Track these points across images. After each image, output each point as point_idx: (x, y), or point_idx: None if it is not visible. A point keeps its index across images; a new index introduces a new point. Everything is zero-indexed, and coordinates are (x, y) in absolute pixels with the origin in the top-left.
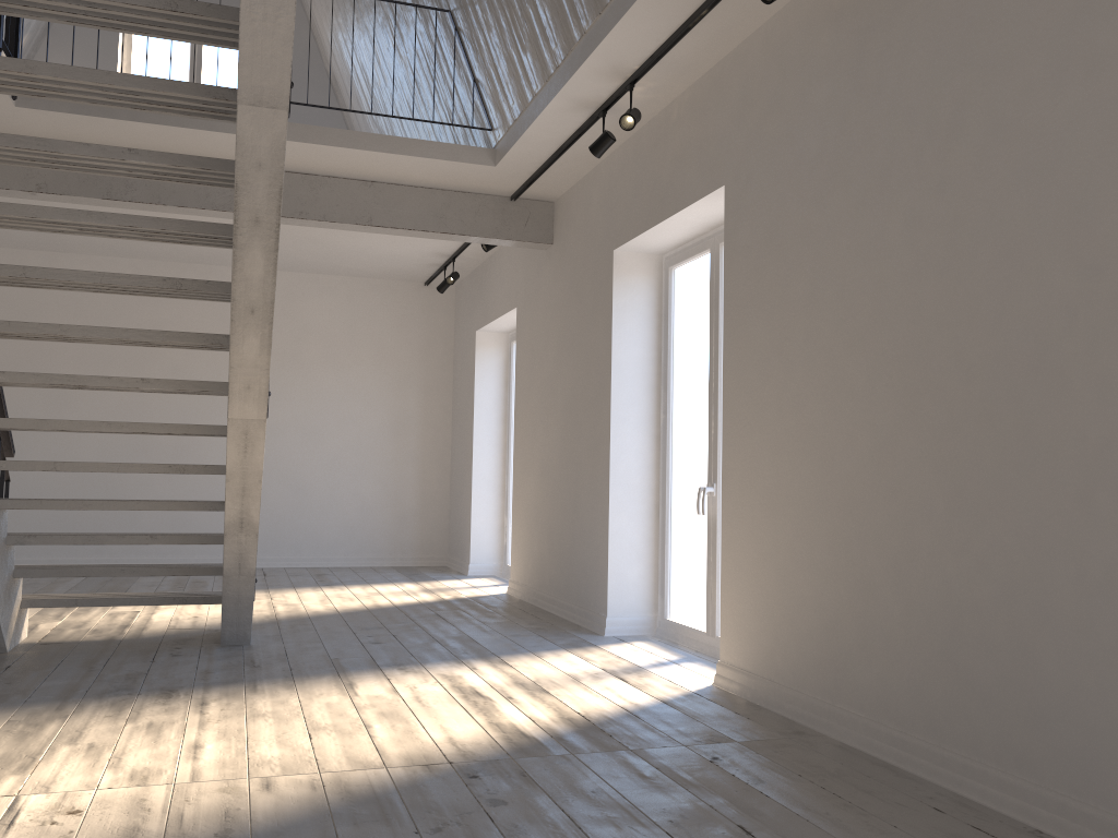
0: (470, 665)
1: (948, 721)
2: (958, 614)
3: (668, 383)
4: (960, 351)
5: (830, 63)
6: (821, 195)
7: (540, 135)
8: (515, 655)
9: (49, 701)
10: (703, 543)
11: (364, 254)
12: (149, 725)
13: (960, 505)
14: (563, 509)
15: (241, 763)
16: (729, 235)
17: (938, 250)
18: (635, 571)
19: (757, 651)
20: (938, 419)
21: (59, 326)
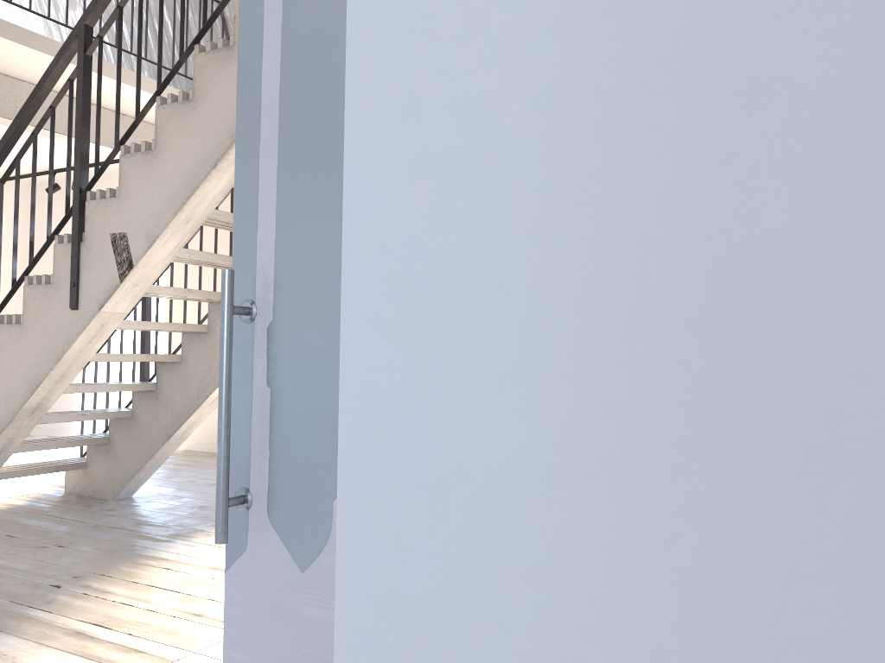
0: None
1: None
2: None
3: None
4: None
5: None
6: None
7: None
8: None
9: (161, 544)
10: None
11: None
12: None
13: None
14: None
15: None
16: None
17: None
18: None
19: None
20: None
21: None
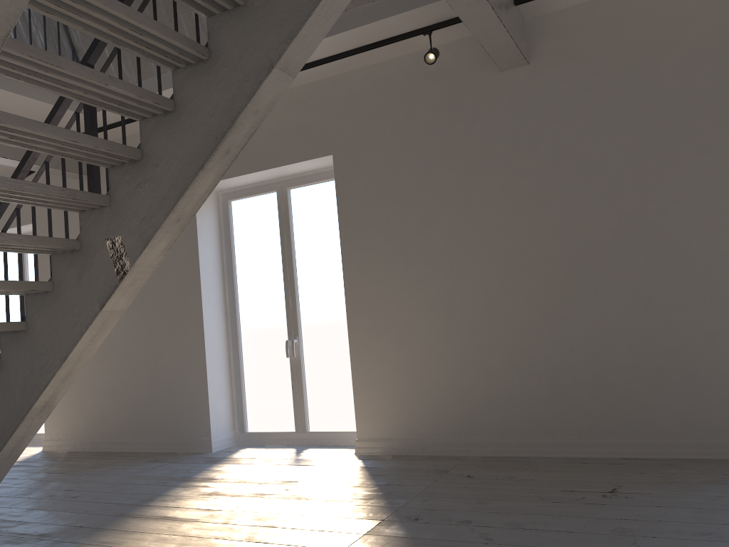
0: (196, 486)
1: (557, 425)
2: (558, 374)
3: (234, 276)
4: (547, 251)
5: (430, 100)
6: (430, 169)
7: None
8: (201, 474)
9: None
10: (285, 376)
11: None
12: None
13: (554, 323)
14: (135, 372)
15: None
16: (341, 184)
17: (527, 203)
18: (223, 404)
19: (395, 425)
20: (535, 283)
21: None
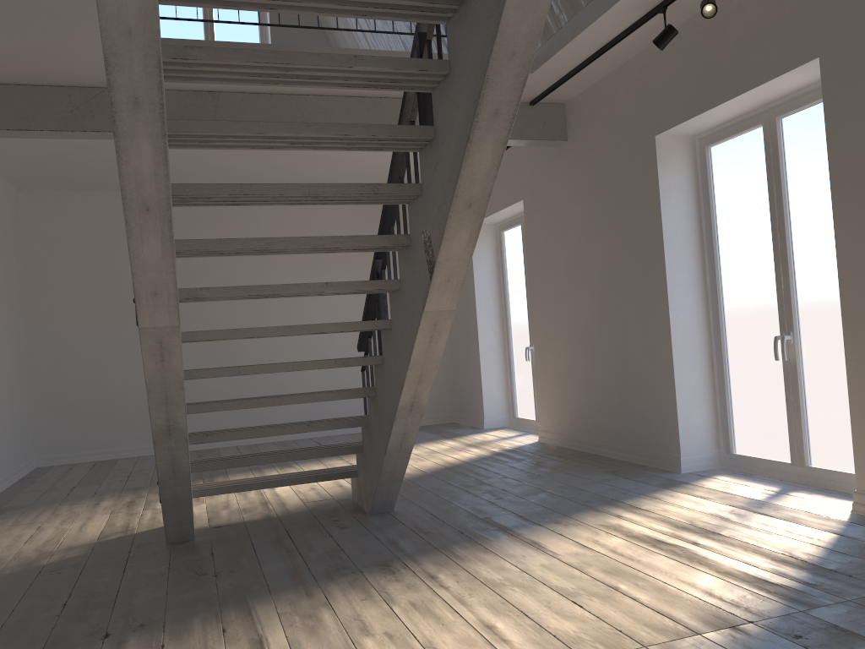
0: (609, 512)
1: None
2: None
3: (714, 248)
4: None
5: None
6: None
7: (589, 38)
8: (634, 499)
9: (290, 587)
10: (778, 385)
11: (375, 169)
12: (412, 605)
13: None
14: (608, 366)
15: (555, 642)
16: (831, 102)
17: None
18: (699, 414)
19: None
20: None
21: (263, 240)
